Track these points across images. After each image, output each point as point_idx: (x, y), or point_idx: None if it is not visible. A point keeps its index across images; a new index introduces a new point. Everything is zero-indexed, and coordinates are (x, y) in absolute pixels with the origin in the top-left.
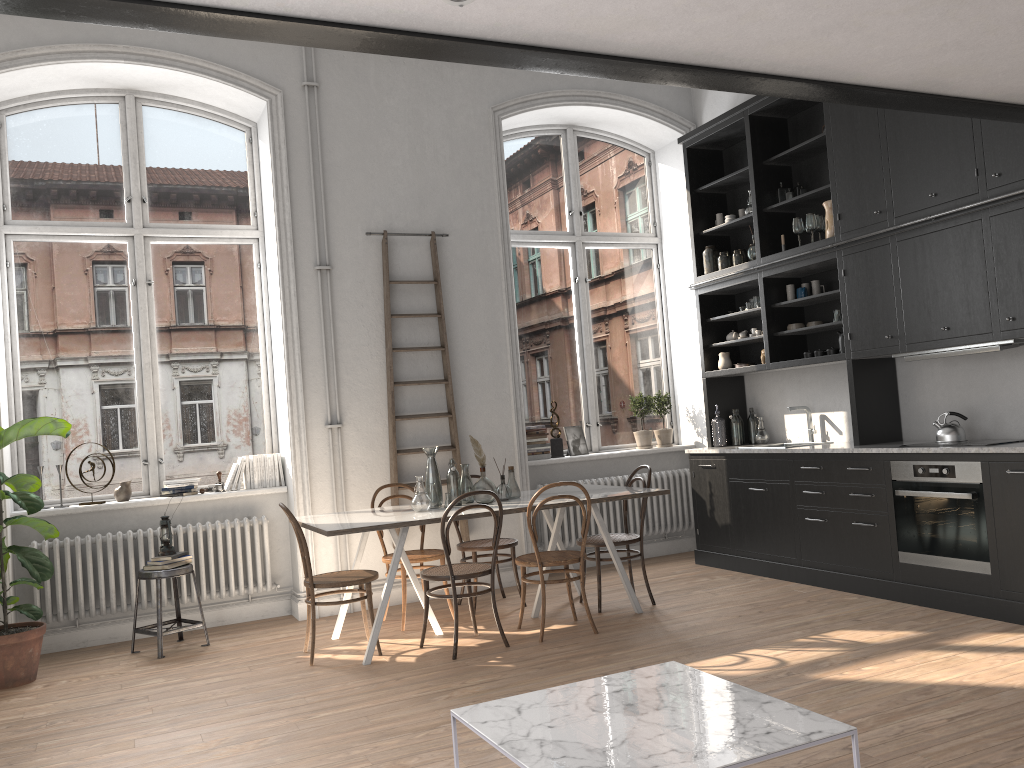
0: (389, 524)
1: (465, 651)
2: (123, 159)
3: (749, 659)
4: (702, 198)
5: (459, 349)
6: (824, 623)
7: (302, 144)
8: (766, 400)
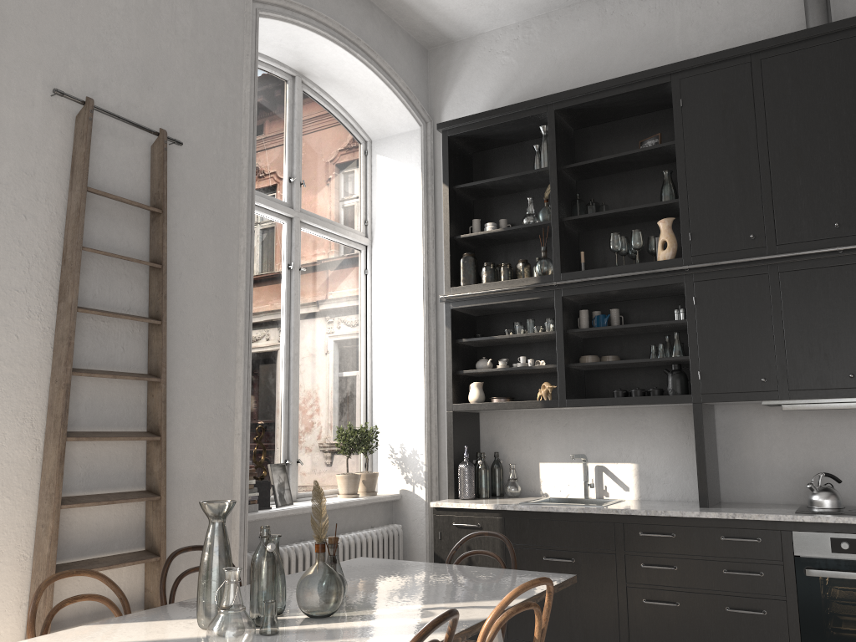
0: None
1: None
2: None
3: None
4: (457, 198)
5: (174, 328)
6: None
7: None
8: (512, 444)
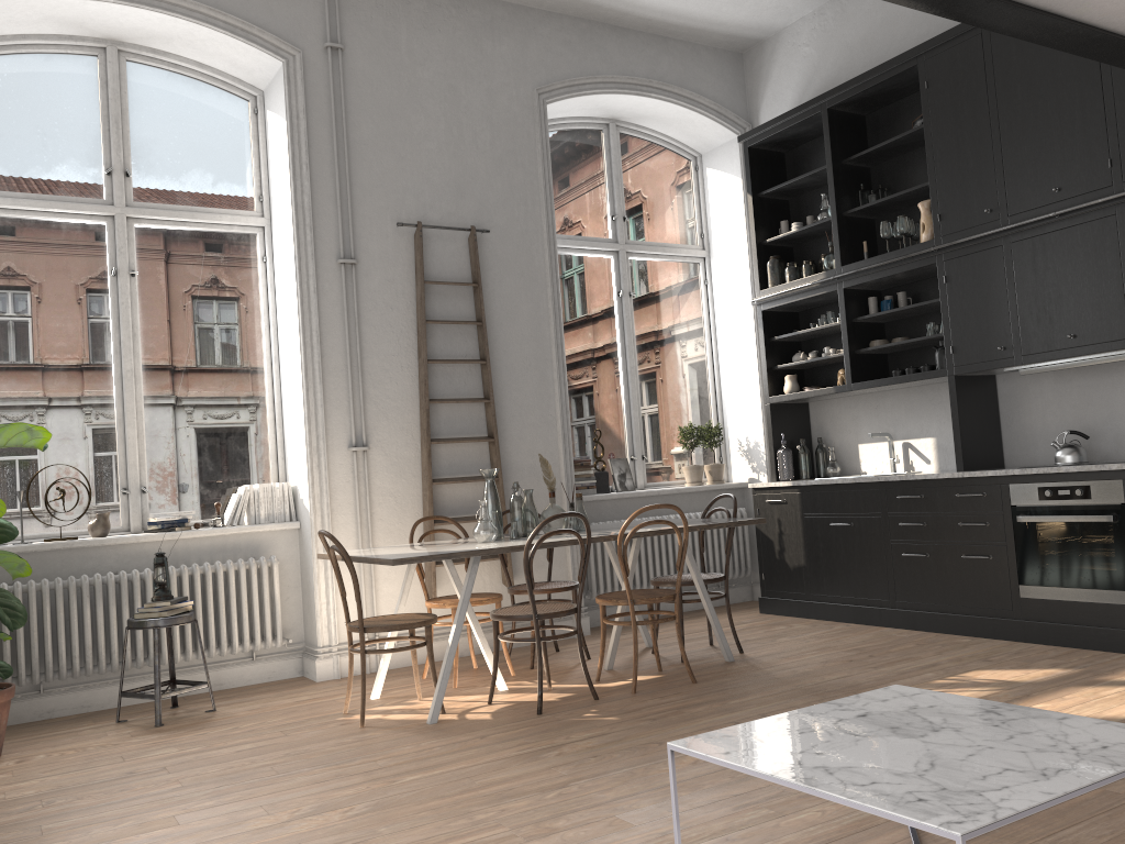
0: (463, 552)
1: (547, 706)
2: (102, 123)
3: None
4: (764, 204)
5: (500, 364)
6: (953, 664)
7: (324, 115)
8: (836, 429)
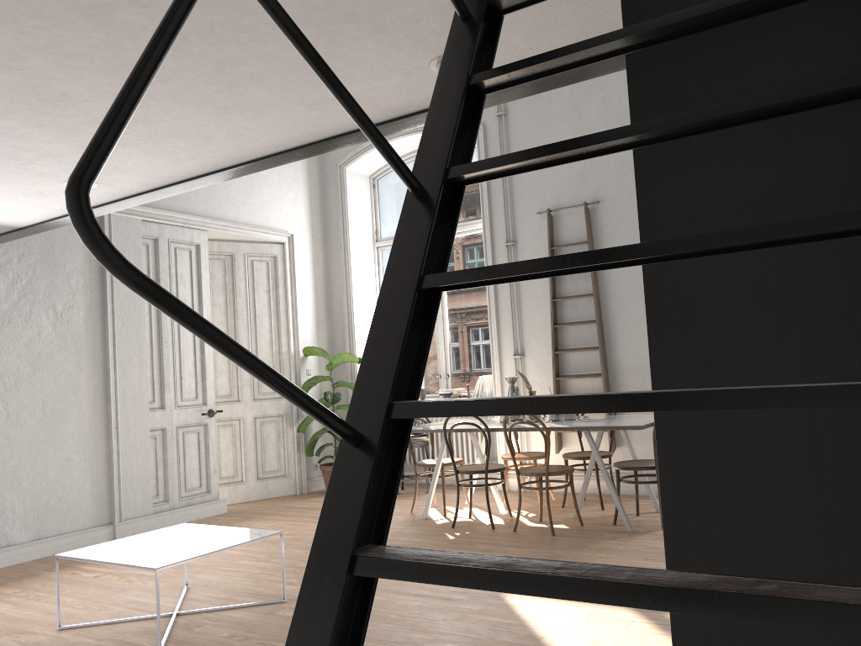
0: (421, 429)
1: (471, 525)
2: None
3: None
4: None
5: (612, 294)
6: None
7: None
8: None
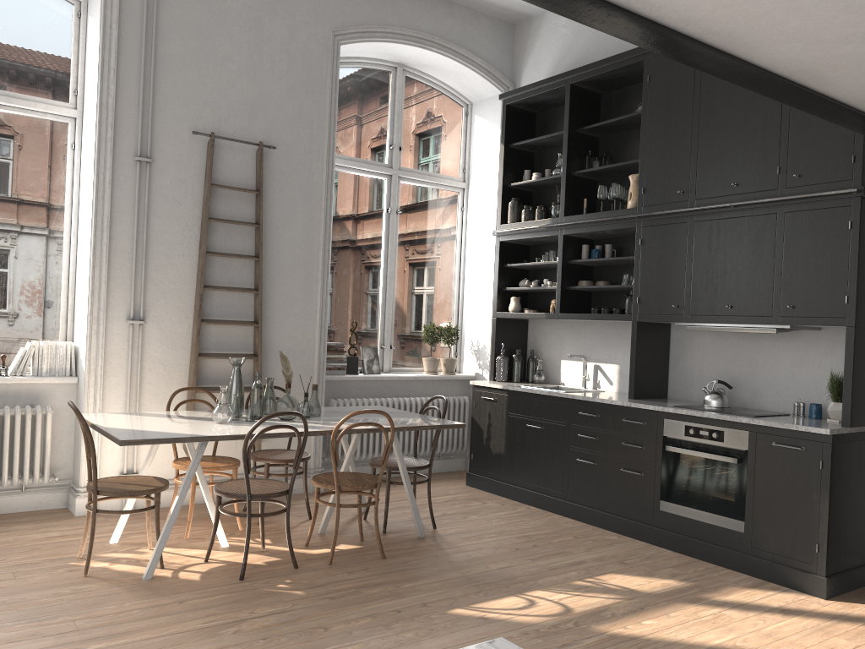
0: (189, 437)
1: (252, 570)
2: None
3: (535, 602)
4: (514, 153)
5: (273, 261)
6: (595, 564)
7: (136, 28)
8: (546, 344)
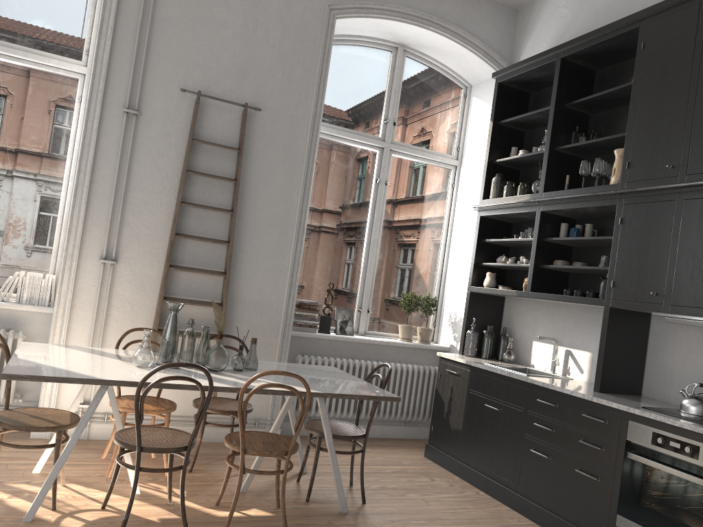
0: (79, 379)
1: None
2: None
3: None
4: (503, 131)
5: (248, 217)
6: None
7: None
8: (520, 324)
